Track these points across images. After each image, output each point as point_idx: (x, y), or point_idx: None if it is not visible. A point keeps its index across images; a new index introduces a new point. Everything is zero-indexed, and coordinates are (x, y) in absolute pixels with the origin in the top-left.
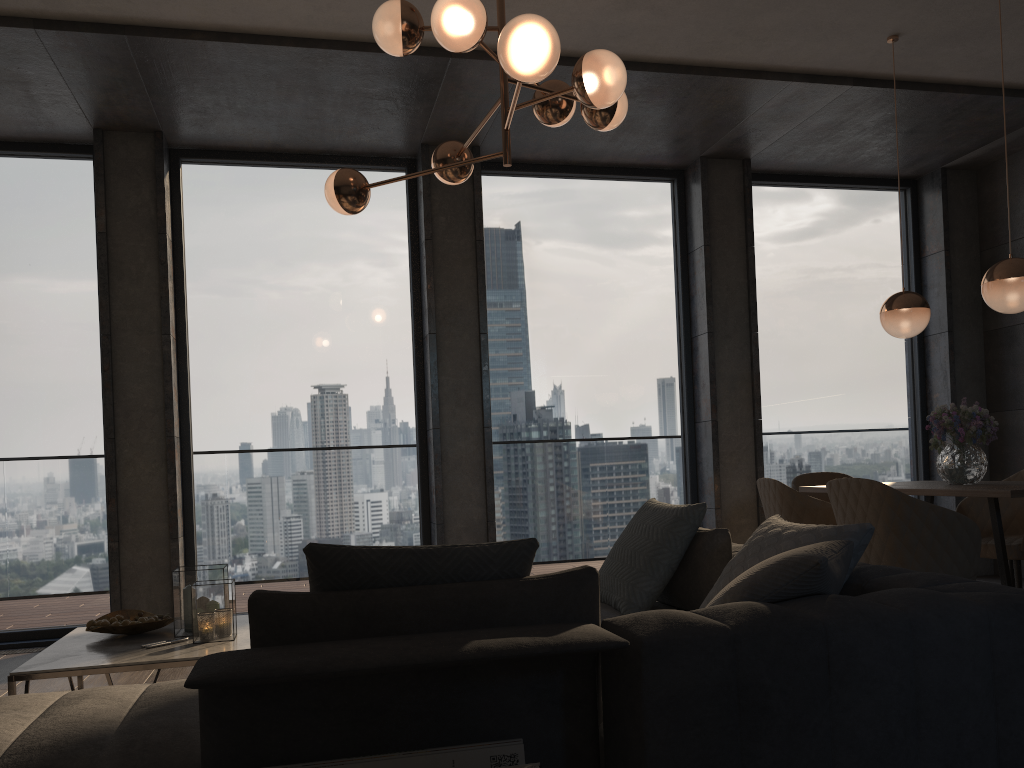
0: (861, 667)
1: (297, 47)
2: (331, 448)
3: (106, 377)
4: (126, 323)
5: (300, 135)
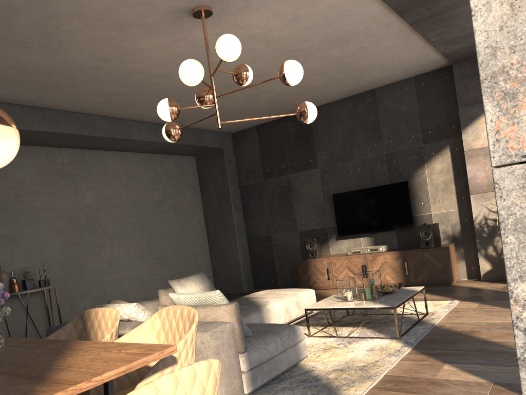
0: None
1: None
2: None
3: None
4: None
5: None
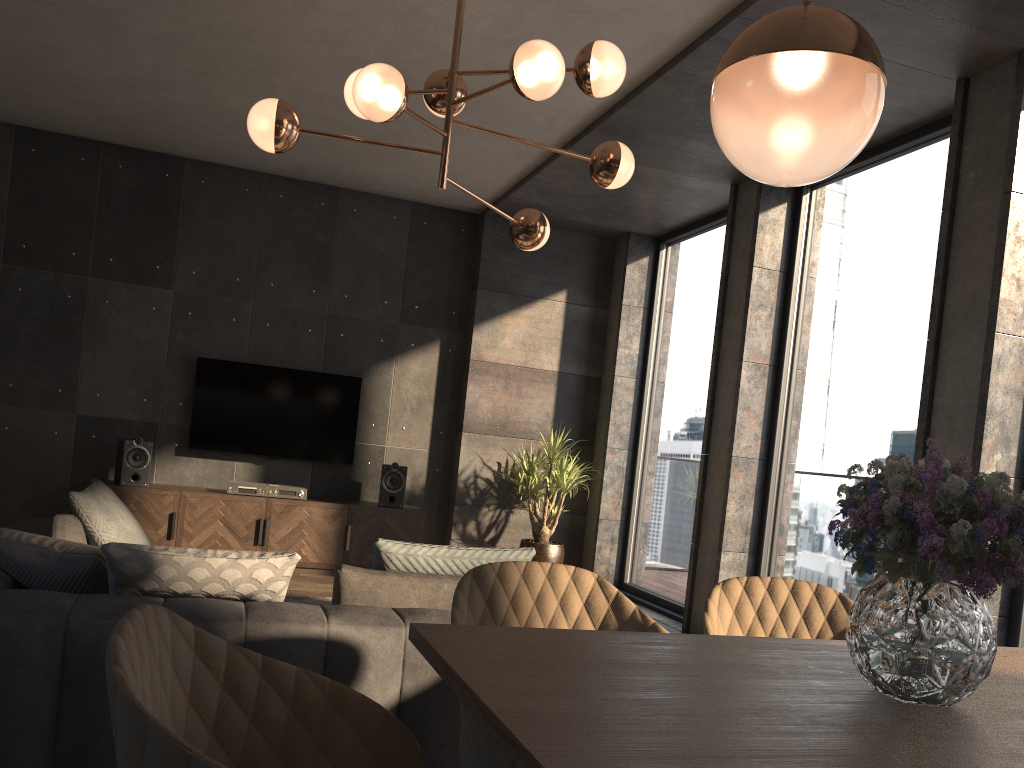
0: None
1: (655, 81)
2: None
3: (708, 401)
4: (726, 353)
5: None
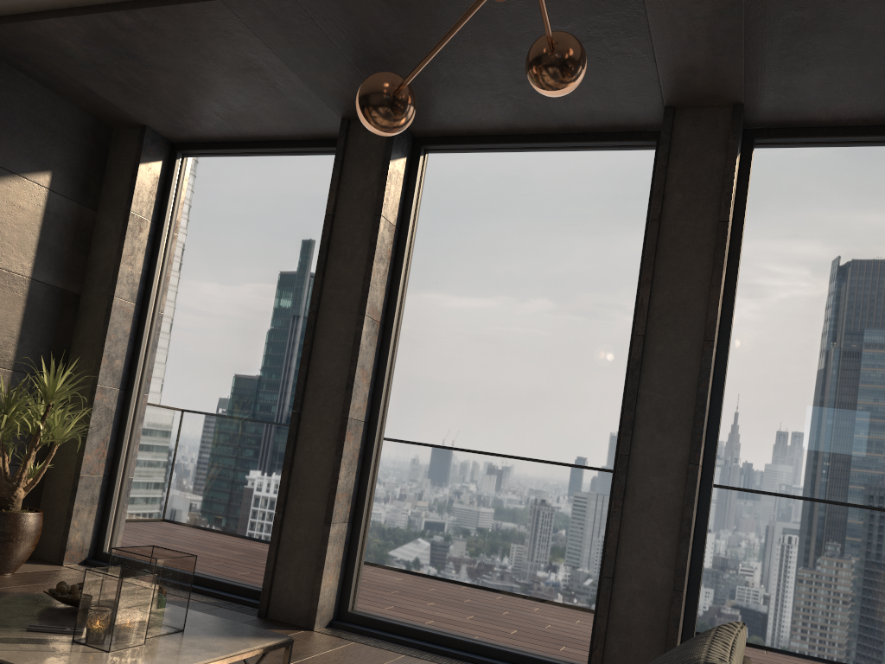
0: None
1: None
2: (513, 459)
3: (304, 351)
4: (332, 301)
5: (524, 108)
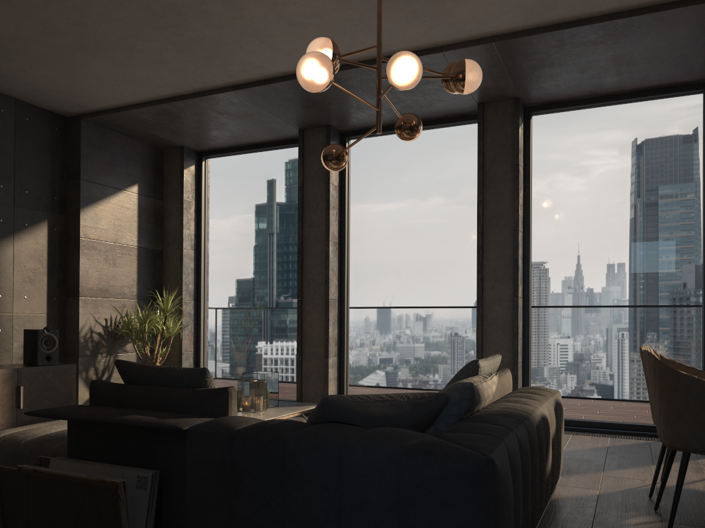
0: (299, 469)
1: (351, 69)
2: (422, 308)
3: (298, 266)
4: (309, 235)
5: (401, 113)
